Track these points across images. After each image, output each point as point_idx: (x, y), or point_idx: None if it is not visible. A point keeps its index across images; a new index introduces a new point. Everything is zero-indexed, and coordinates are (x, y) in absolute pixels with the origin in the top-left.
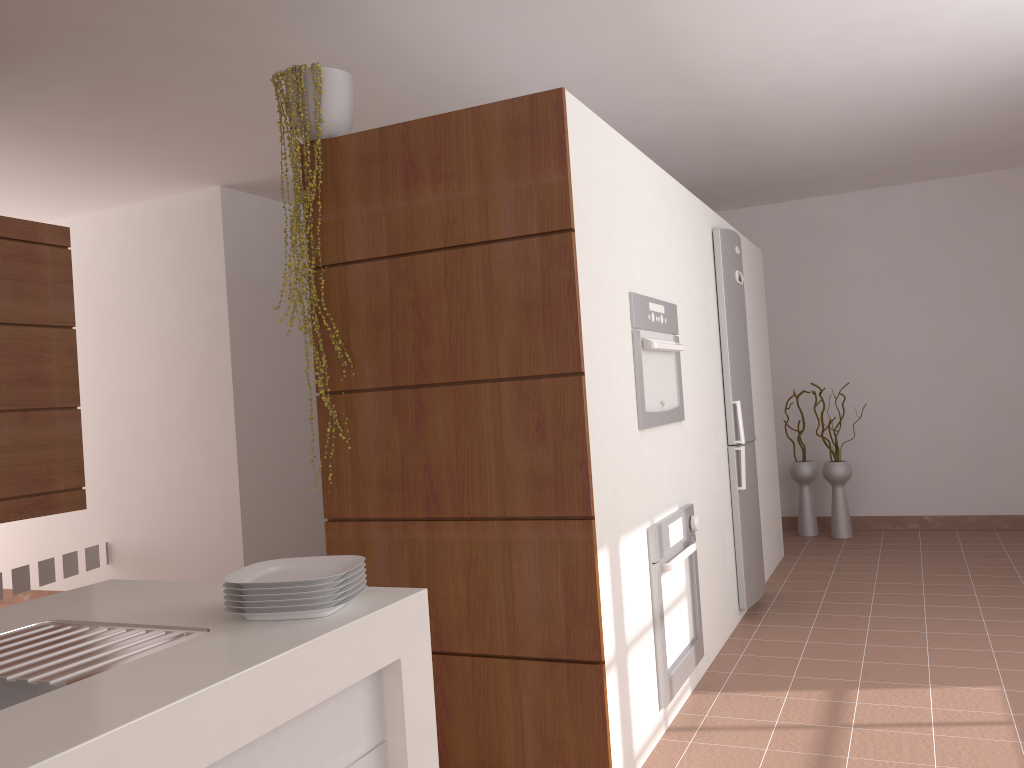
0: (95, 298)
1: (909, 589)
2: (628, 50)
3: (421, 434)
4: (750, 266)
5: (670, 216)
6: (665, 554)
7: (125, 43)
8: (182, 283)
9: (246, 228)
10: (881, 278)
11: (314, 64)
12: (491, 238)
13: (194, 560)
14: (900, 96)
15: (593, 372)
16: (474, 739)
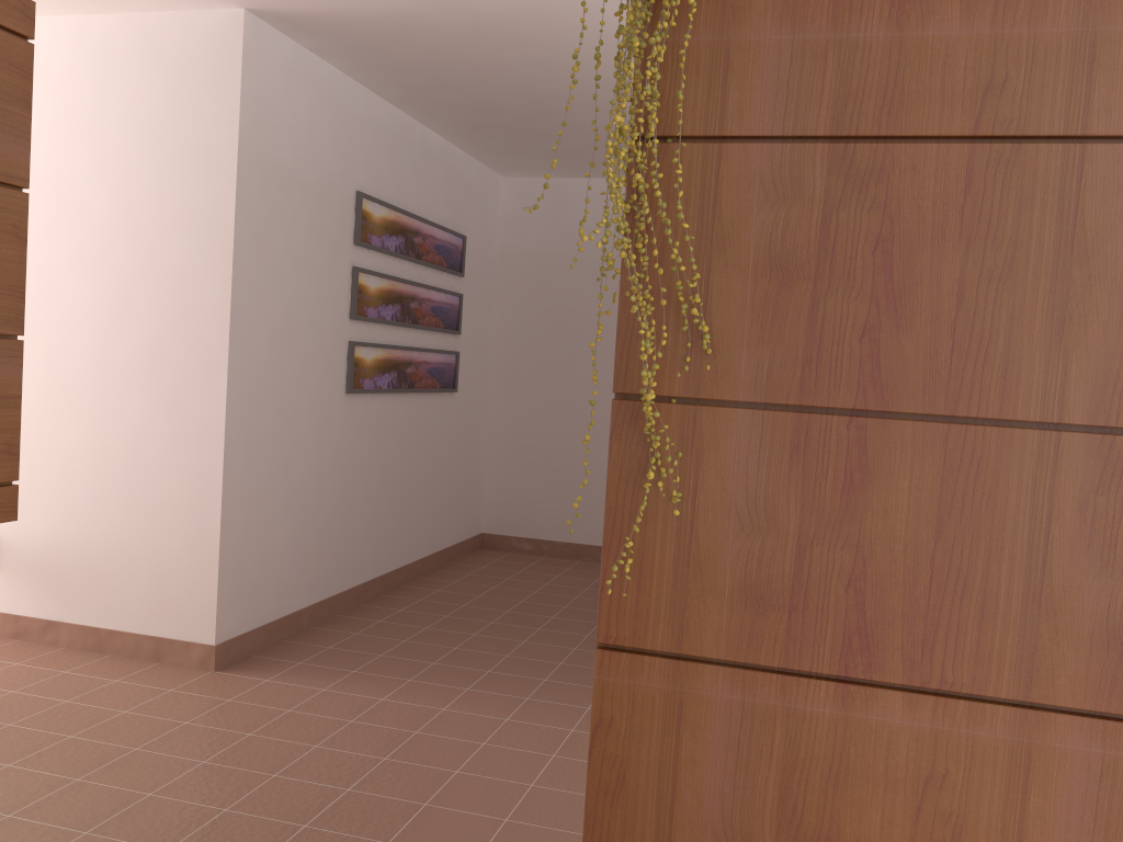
0: None
1: None
2: None
3: (852, 510)
4: None
5: None
6: None
7: None
8: (161, 153)
9: (272, 85)
10: None
11: None
12: (1091, 131)
13: (134, 579)
14: None
15: None
16: None
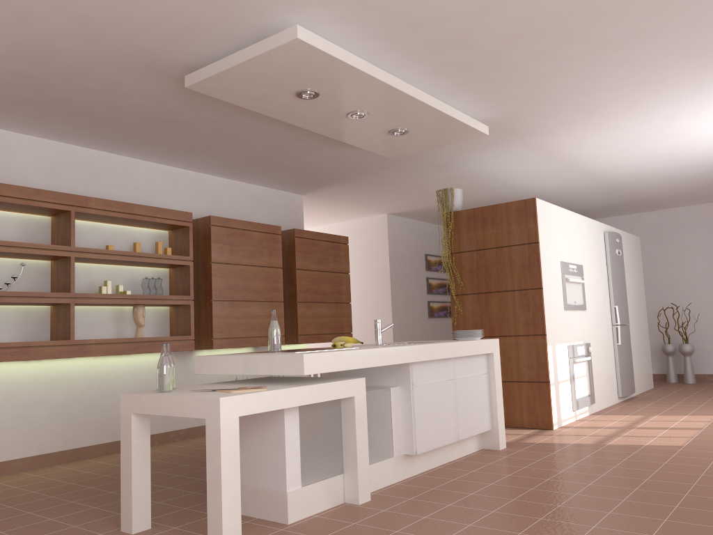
0: None
1: (706, 396)
2: (562, 167)
3: (487, 308)
4: (630, 245)
5: (580, 230)
6: (575, 356)
7: (381, 177)
8: (369, 255)
9: (396, 231)
10: (711, 249)
11: (451, 188)
12: (511, 244)
13: None
14: (692, 172)
15: (546, 288)
16: (505, 409)
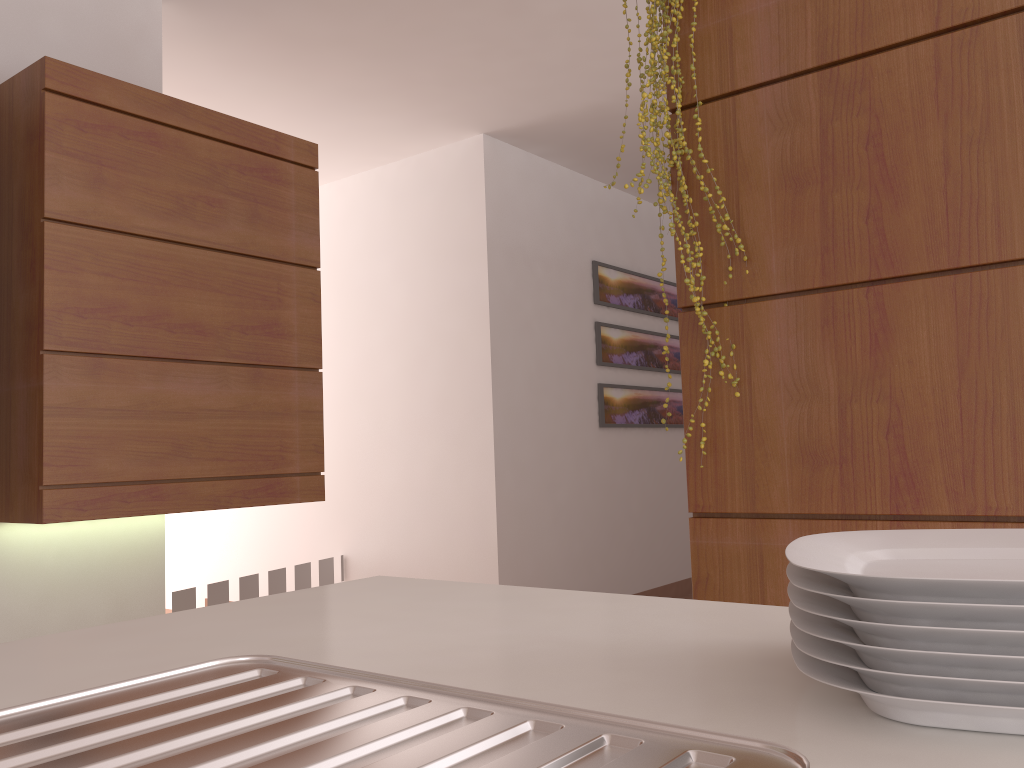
0: (339, 276)
1: None
2: None
3: (881, 366)
4: None
5: None
6: None
7: None
8: (435, 252)
9: (510, 186)
10: None
11: None
12: None
13: None
14: None
15: None
16: None
